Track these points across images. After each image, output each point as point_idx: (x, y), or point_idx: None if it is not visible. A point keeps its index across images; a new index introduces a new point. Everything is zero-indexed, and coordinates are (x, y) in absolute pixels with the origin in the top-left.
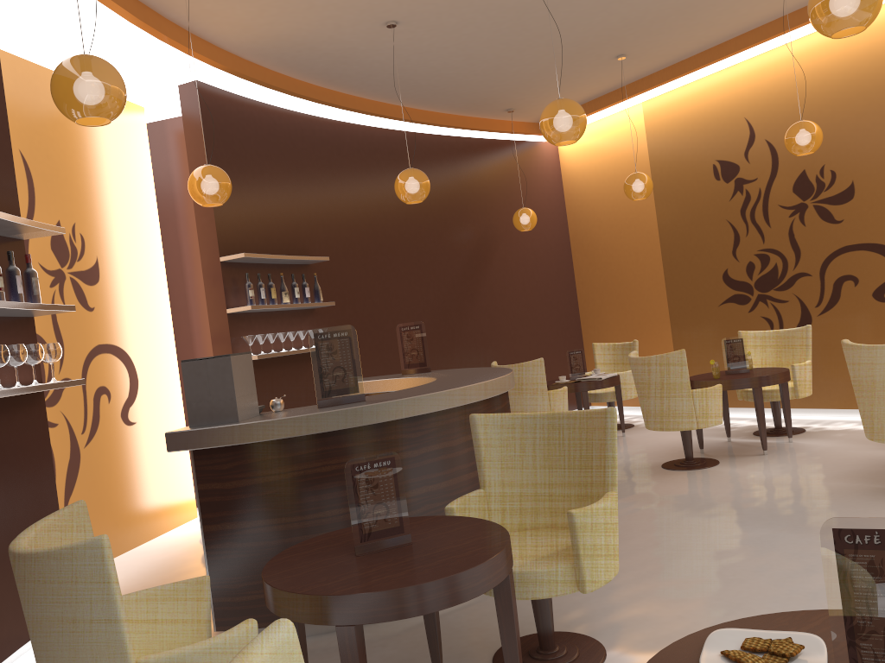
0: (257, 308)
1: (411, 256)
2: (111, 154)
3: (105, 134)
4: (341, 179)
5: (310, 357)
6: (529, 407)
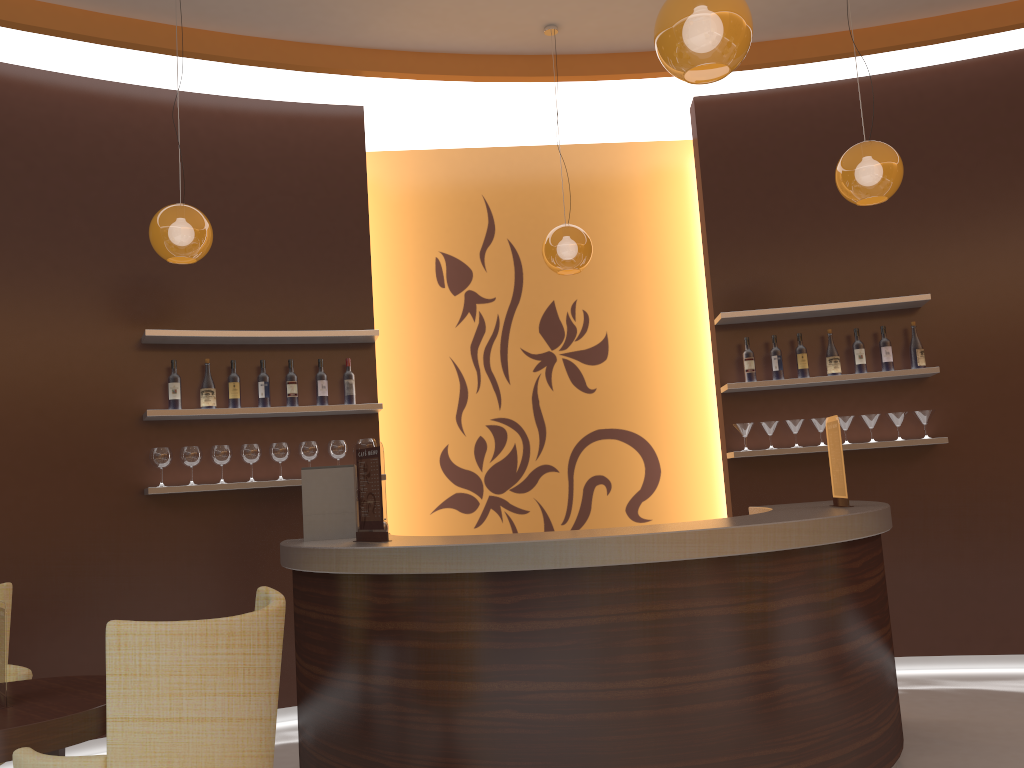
0: (740, 387)
1: None
2: (642, 211)
3: (635, 191)
4: (1016, 151)
5: (908, 455)
6: None
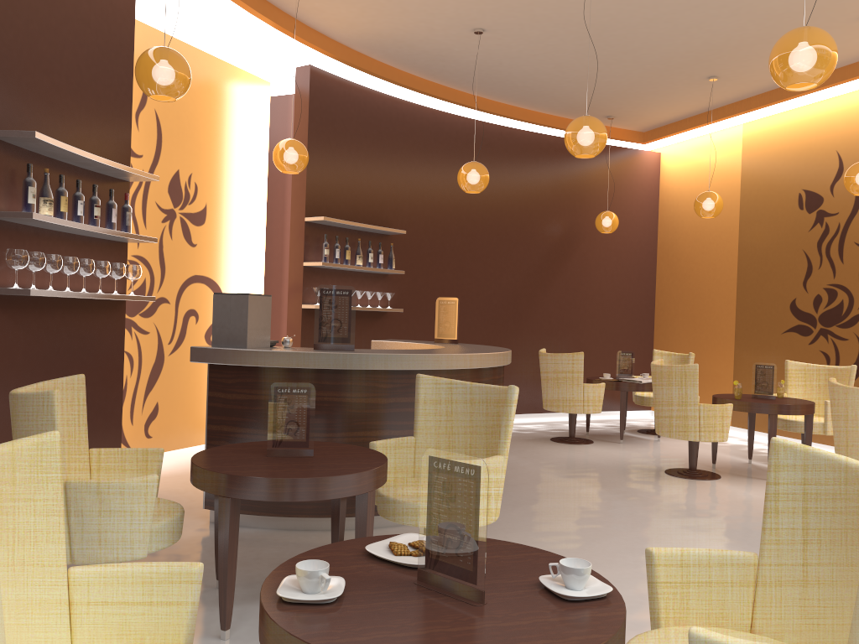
0: (327, 265)
1: (491, 241)
2: (233, 119)
3: (231, 102)
4: (434, 164)
5: (376, 316)
6: (563, 395)
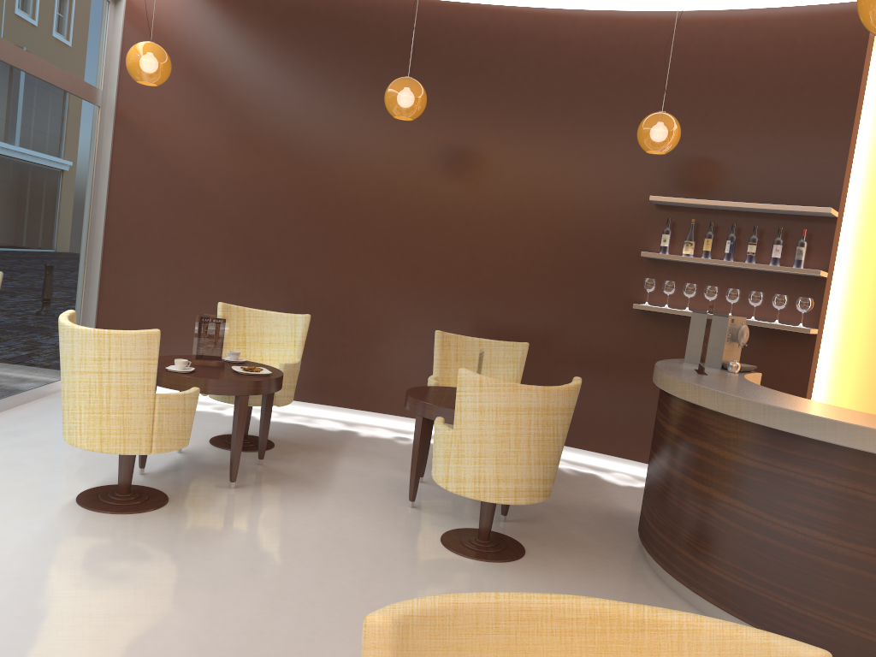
0: None
1: None
2: None
3: None
4: None
5: None
6: None
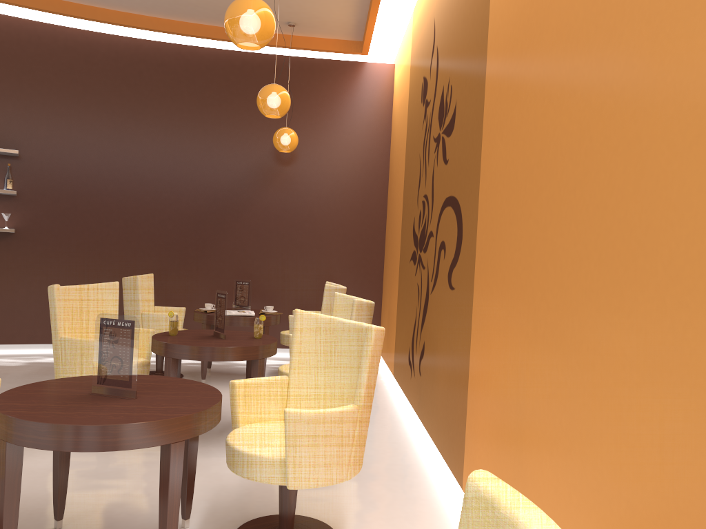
0: None
1: (165, 165)
2: None
3: None
4: (85, 85)
5: None
6: None
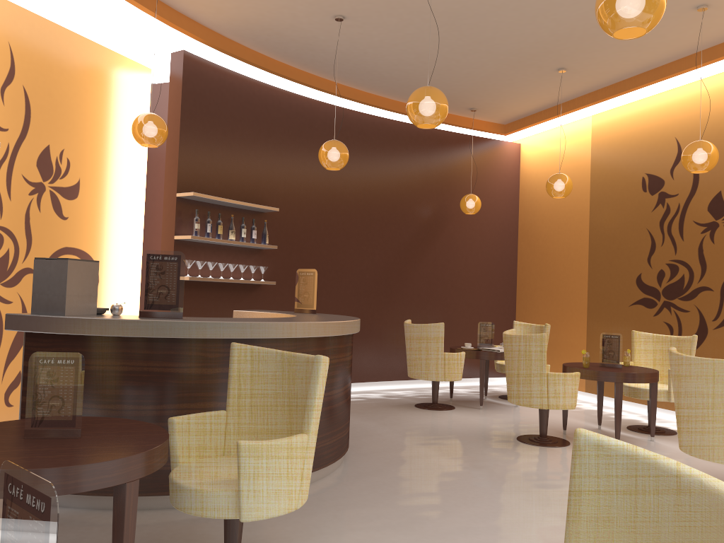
0: (197, 239)
1: (364, 221)
2: (111, 100)
3: (108, 84)
4: (309, 148)
5: (250, 288)
6: (425, 364)
